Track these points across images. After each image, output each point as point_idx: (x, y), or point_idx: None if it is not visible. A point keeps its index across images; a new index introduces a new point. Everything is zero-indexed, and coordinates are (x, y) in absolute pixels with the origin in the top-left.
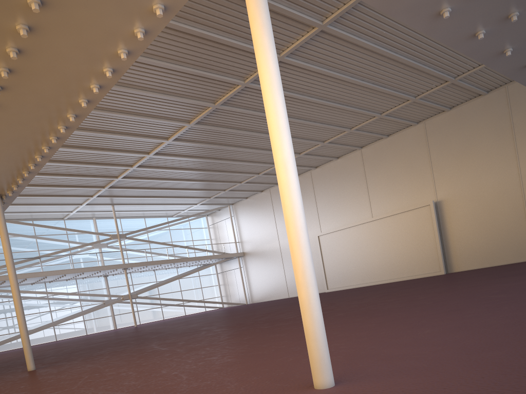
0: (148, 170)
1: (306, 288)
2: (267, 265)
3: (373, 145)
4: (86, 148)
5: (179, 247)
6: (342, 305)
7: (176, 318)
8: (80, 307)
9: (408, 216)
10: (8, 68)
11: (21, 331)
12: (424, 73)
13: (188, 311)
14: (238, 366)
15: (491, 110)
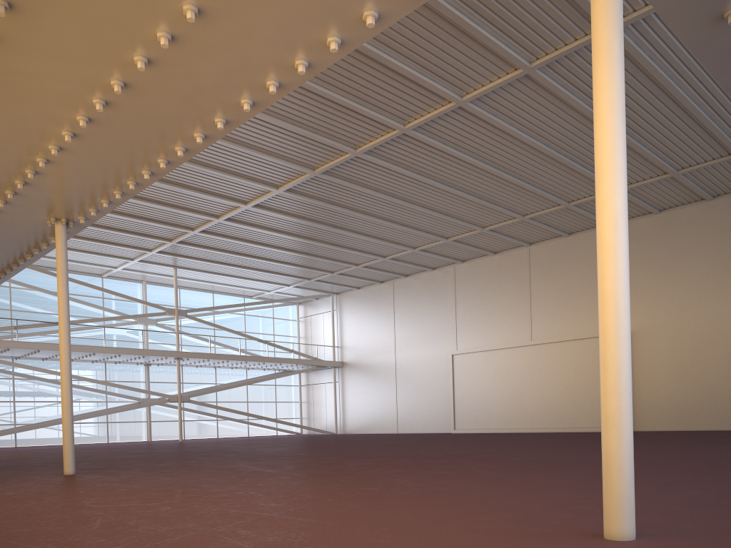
0: (238, 227)
1: (620, 395)
2: (373, 384)
3: (547, 244)
4: (164, 181)
5: (256, 340)
6: (502, 450)
7: (237, 438)
8: (105, 403)
9: (582, 346)
10: (171, 34)
11: (65, 417)
12: (640, 156)
13: (253, 431)
14: (430, 501)
15: (715, 222)
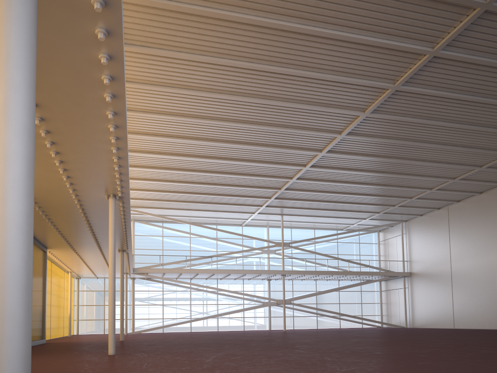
0: (309, 183)
1: None
2: (434, 289)
3: None
4: (246, 160)
5: (339, 259)
6: (462, 350)
7: (326, 329)
8: (243, 305)
9: None
10: None
11: (109, 318)
12: None
13: (343, 324)
14: None
15: None
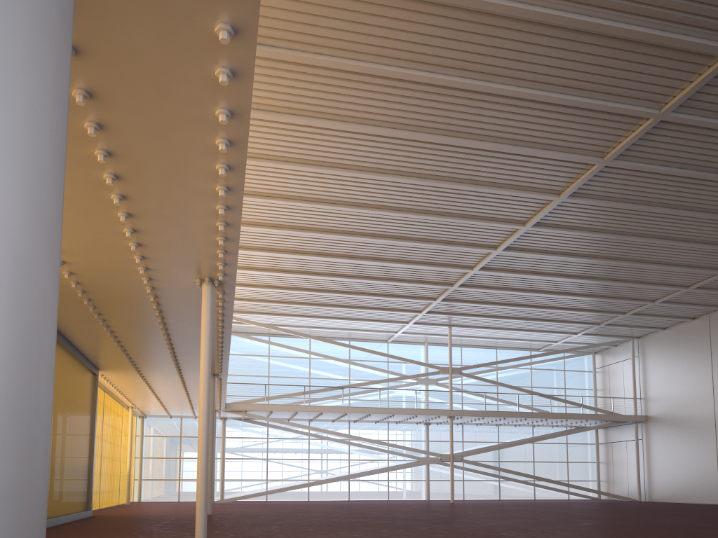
0: (497, 275)
1: None
2: (685, 442)
3: None
4: (405, 238)
5: (537, 395)
6: None
7: (516, 501)
8: (387, 461)
9: None
10: None
11: (198, 481)
12: None
13: (539, 493)
14: None
15: None
